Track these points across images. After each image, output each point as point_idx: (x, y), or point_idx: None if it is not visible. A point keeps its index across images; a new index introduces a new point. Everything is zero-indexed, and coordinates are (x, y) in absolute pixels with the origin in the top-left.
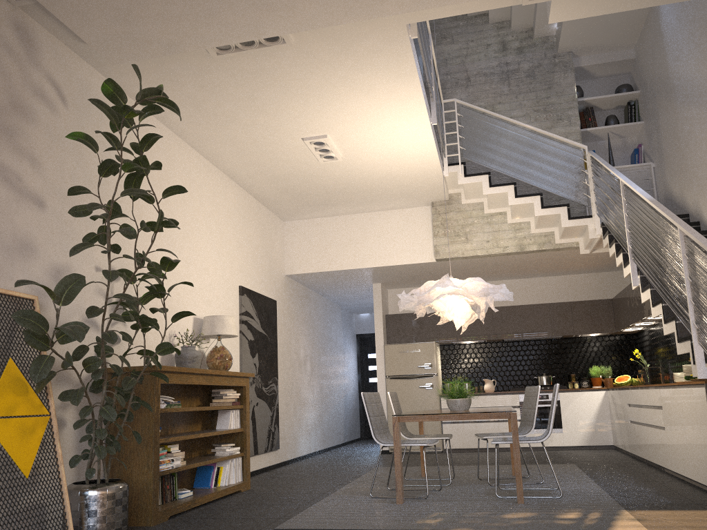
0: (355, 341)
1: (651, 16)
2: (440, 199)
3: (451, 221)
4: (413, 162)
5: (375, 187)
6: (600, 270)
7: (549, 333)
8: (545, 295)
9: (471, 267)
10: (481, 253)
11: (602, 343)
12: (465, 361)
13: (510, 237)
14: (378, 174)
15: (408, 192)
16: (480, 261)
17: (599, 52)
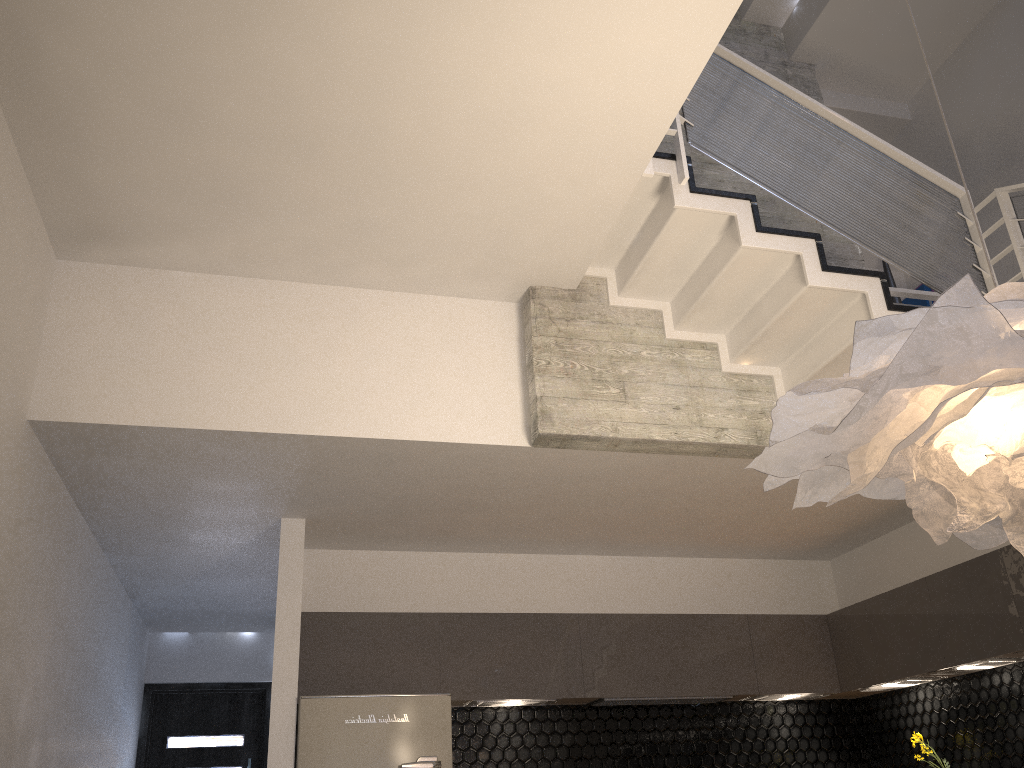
0: (140, 701)
1: (1008, 7)
2: (558, 279)
3: (582, 341)
4: (628, 52)
5: (435, 157)
6: (787, 554)
7: (707, 688)
8: (677, 599)
9: (581, 491)
10: (662, 436)
11: (797, 719)
12: (495, 757)
13: (730, 407)
14: (488, 81)
15: (506, 218)
16: (625, 471)
17: (853, 88)
